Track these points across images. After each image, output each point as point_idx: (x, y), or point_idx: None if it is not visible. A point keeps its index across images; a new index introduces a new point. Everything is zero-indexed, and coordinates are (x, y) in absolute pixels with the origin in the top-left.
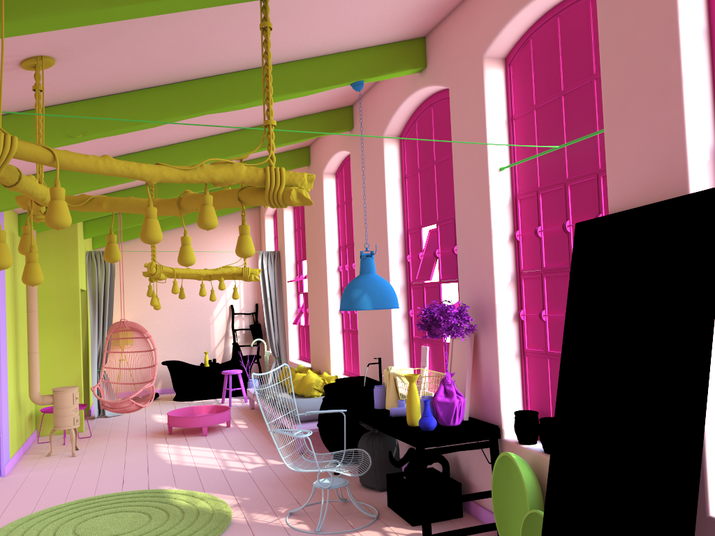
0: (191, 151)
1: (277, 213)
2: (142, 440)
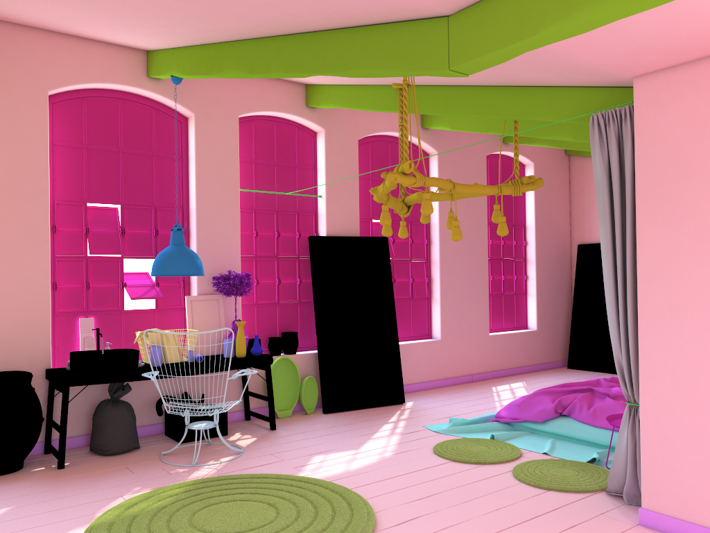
0: None
1: None
2: None
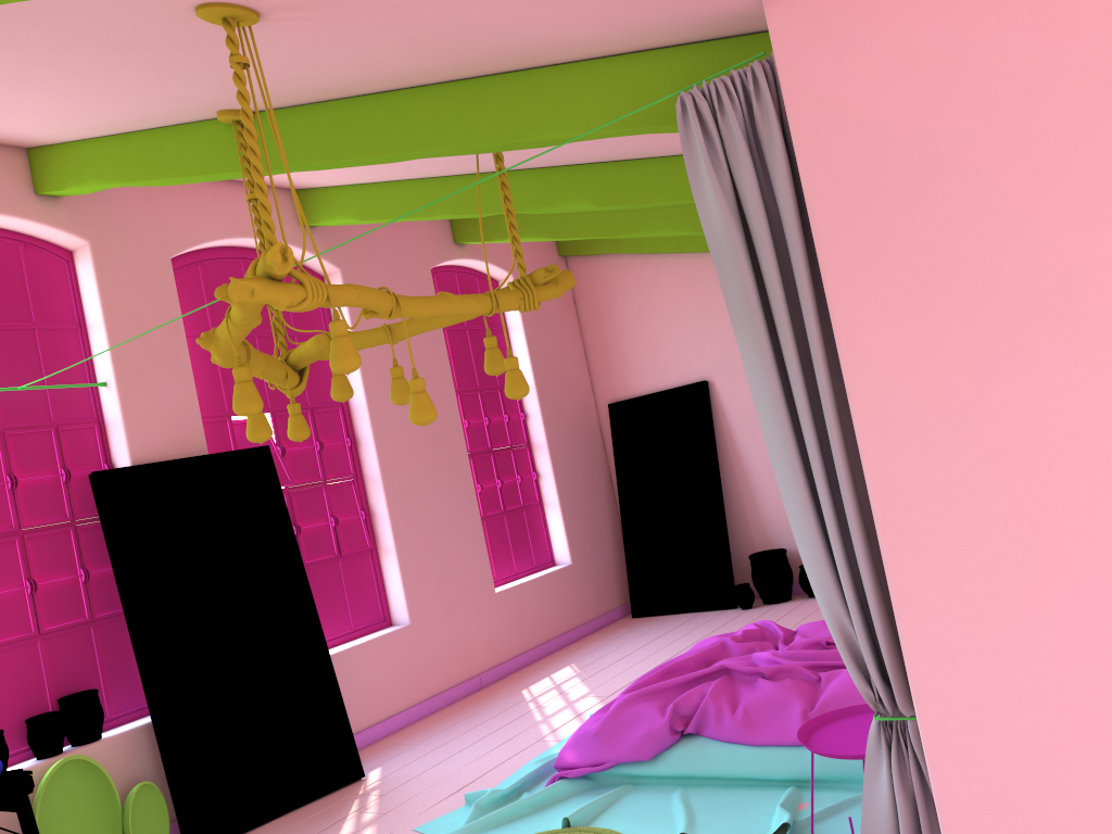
0: None
1: None
2: None
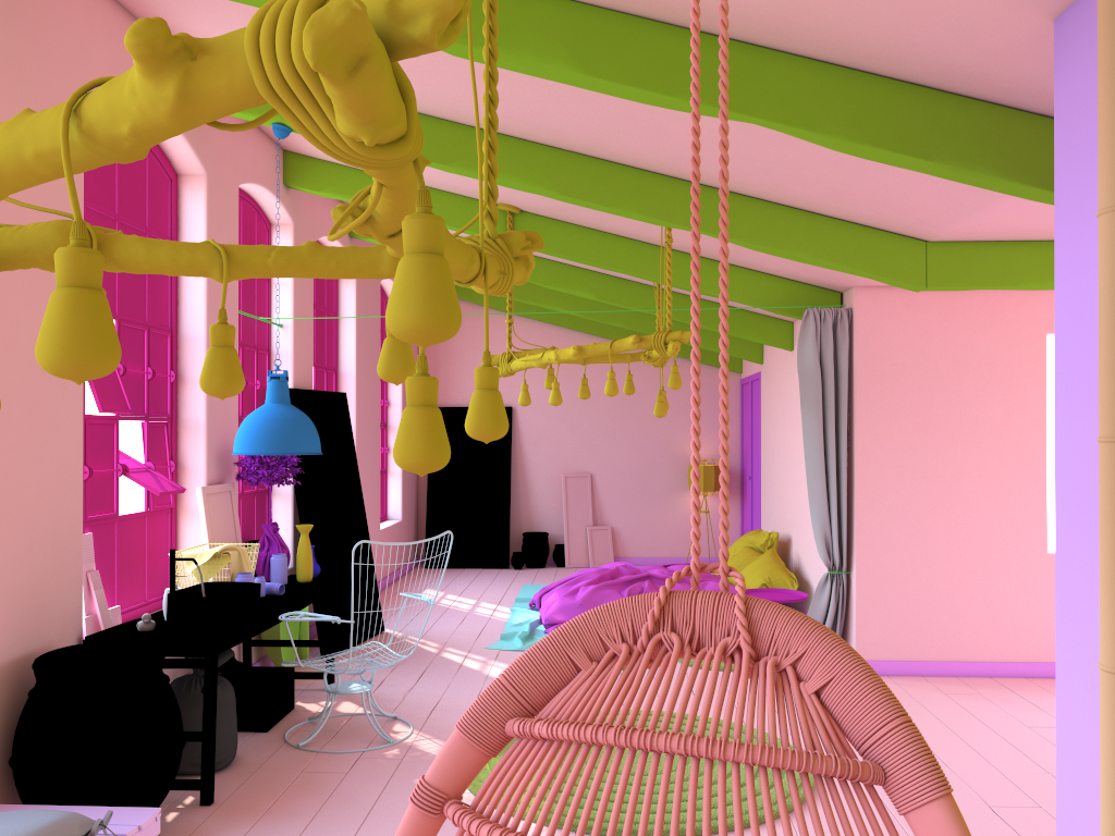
0: None
1: None
2: None
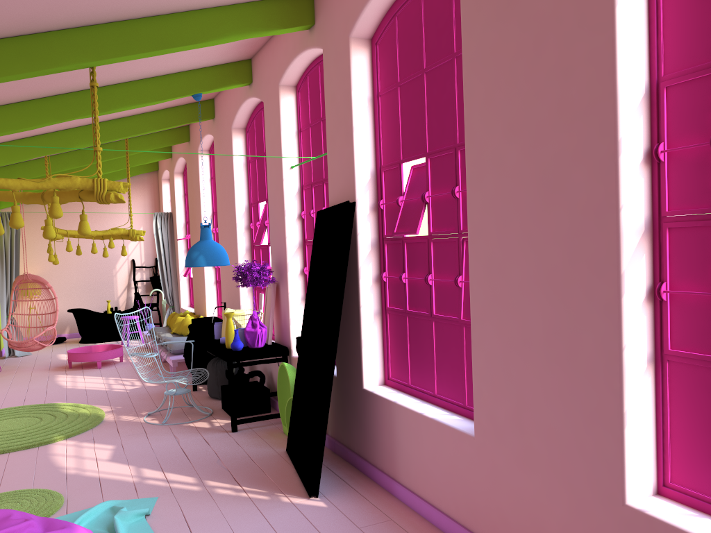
0: (75, 136)
1: (170, 179)
2: (45, 372)
